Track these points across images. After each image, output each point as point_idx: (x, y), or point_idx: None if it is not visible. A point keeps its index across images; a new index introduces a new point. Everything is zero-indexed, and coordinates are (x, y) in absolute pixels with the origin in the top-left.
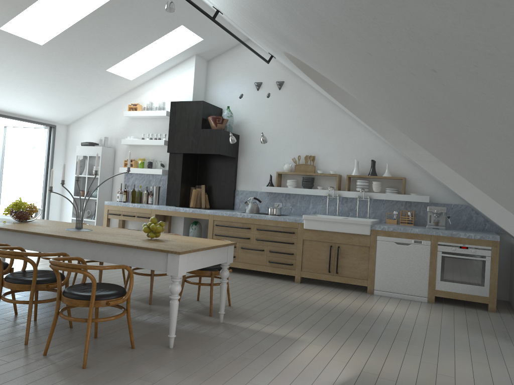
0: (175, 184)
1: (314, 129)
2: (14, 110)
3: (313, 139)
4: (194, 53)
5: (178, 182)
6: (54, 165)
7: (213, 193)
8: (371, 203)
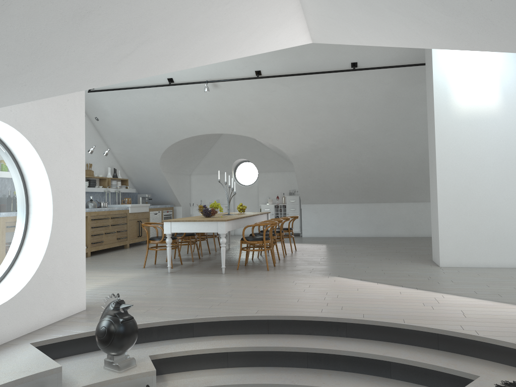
0: None
1: (87, 144)
2: None
3: (87, 151)
4: None
5: None
6: None
7: None
8: (112, 195)
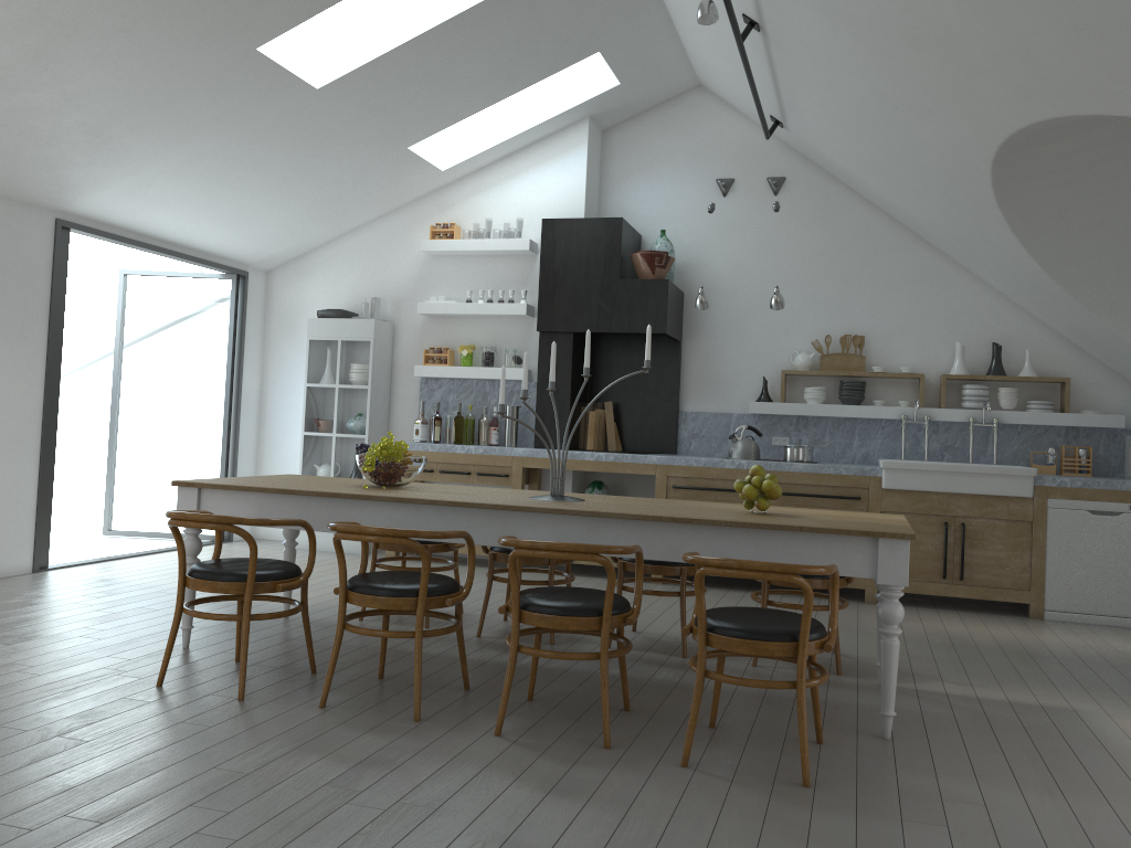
0: (557, 400)
1: (858, 278)
2: (182, 235)
3: (856, 300)
4: (587, 114)
5: (564, 397)
6: (246, 363)
7: (627, 420)
8: (991, 432)
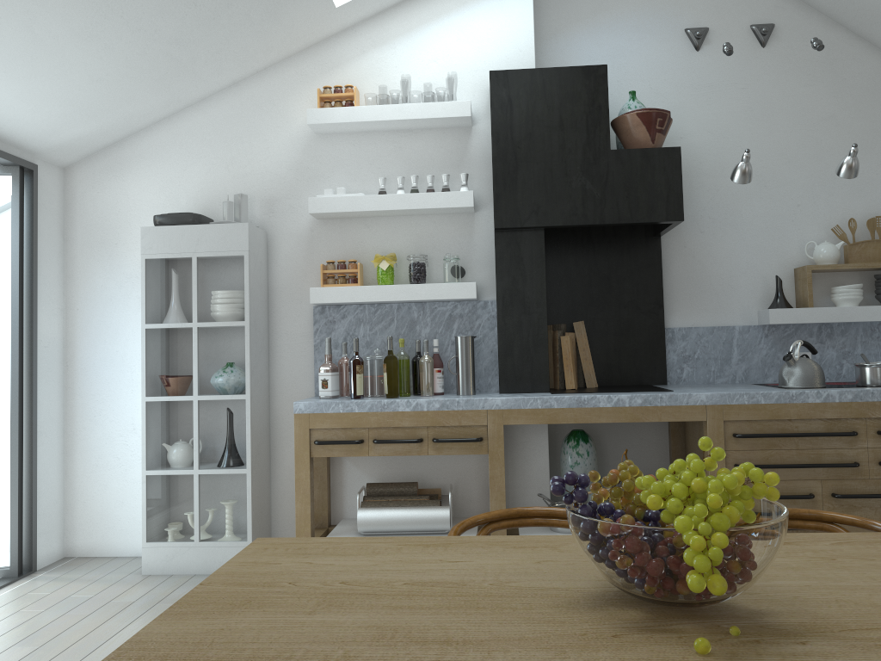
0: (529, 324)
1: (877, 147)
2: None
3: (878, 173)
4: None
5: (538, 318)
6: (41, 301)
7: (598, 344)
8: None
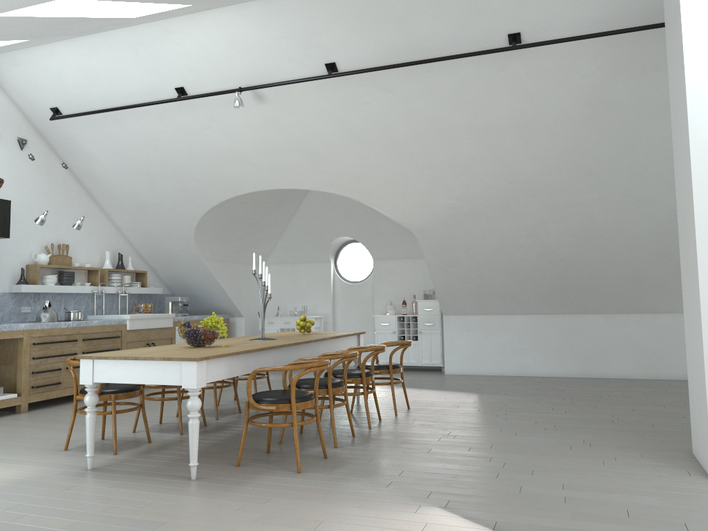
0: None
1: (62, 211)
2: None
3: (62, 223)
4: None
5: None
6: None
7: None
8: (115, 298)
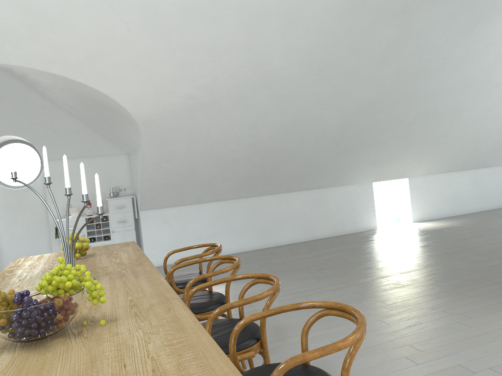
0: None
1: None
2: None
3: None
4: None
5: None
6: None
7: None
8: None
